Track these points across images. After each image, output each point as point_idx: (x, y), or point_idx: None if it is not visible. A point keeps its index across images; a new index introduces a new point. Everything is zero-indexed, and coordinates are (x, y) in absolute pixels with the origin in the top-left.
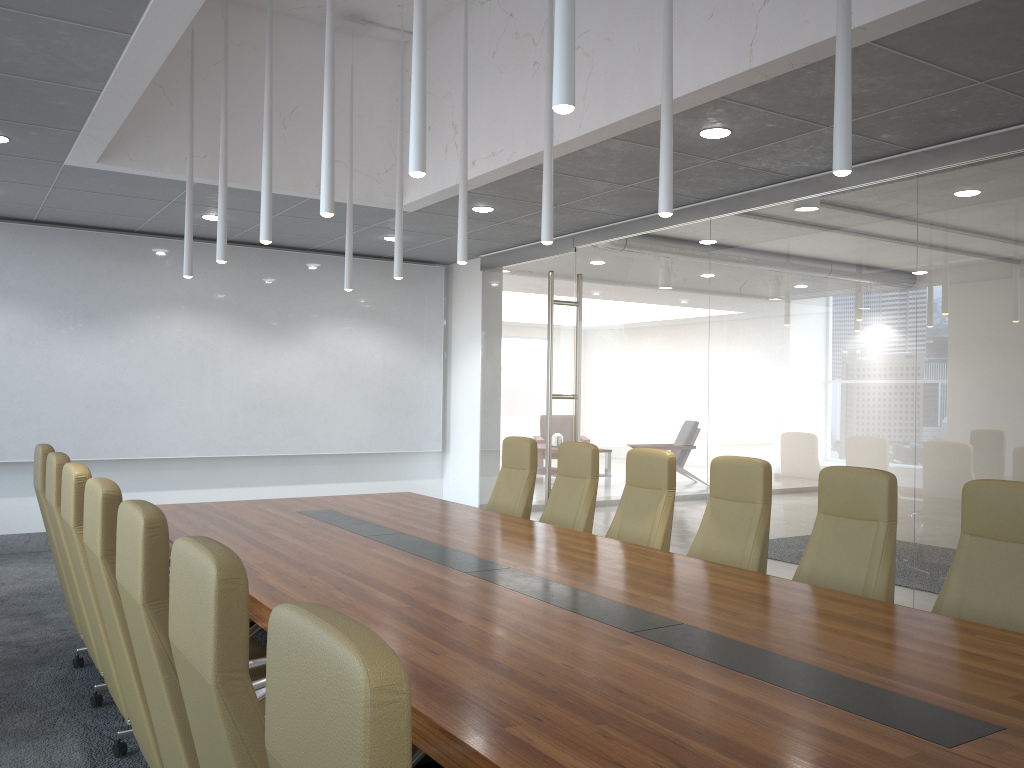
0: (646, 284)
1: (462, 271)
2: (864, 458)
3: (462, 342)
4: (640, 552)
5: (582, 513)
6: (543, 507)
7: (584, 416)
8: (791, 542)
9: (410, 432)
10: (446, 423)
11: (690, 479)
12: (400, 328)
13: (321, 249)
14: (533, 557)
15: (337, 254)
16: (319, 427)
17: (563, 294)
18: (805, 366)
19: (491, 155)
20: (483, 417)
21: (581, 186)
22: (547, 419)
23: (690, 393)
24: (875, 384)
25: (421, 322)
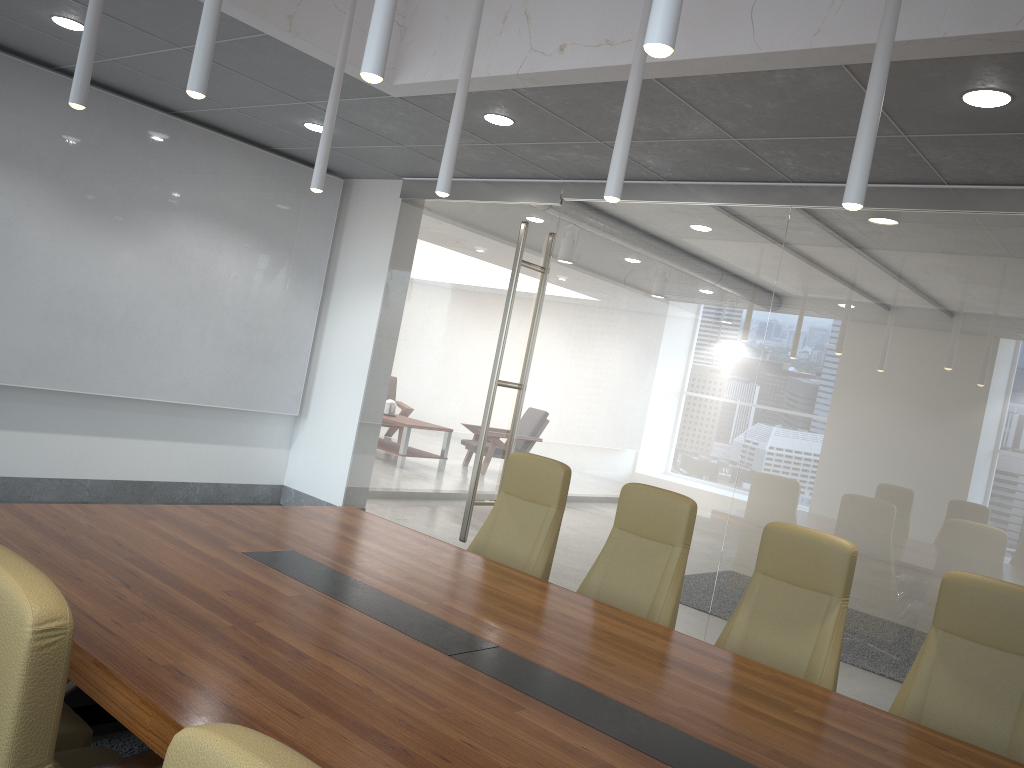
0: (671, 269)
1: (368, 191)
2: (984, 557)
3: (352, 282)
4: (922, 738)
5: (667, 597)
6: (451, 518)
7: (538, 416)
8: (847, 639)
9: (265, 386)
10: (308, 380)
11: (698, 529)
12: (276, 248)
13: (193, 117)
14: (813, 757)
15: (210, 129)
16: (148, 362)
17: (531, 254)
18: (911, 424)
19: (604, 44)
20: (371, 385)
21: (677, 124)
22: (486, 411)
23: (717, 421)
24: (1019, 468)
25: (303, 246)
